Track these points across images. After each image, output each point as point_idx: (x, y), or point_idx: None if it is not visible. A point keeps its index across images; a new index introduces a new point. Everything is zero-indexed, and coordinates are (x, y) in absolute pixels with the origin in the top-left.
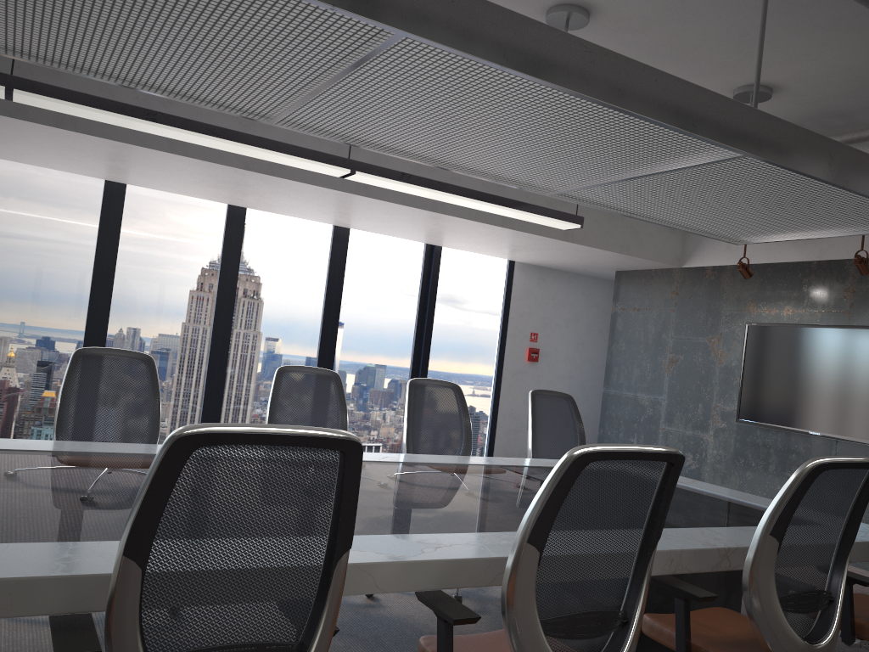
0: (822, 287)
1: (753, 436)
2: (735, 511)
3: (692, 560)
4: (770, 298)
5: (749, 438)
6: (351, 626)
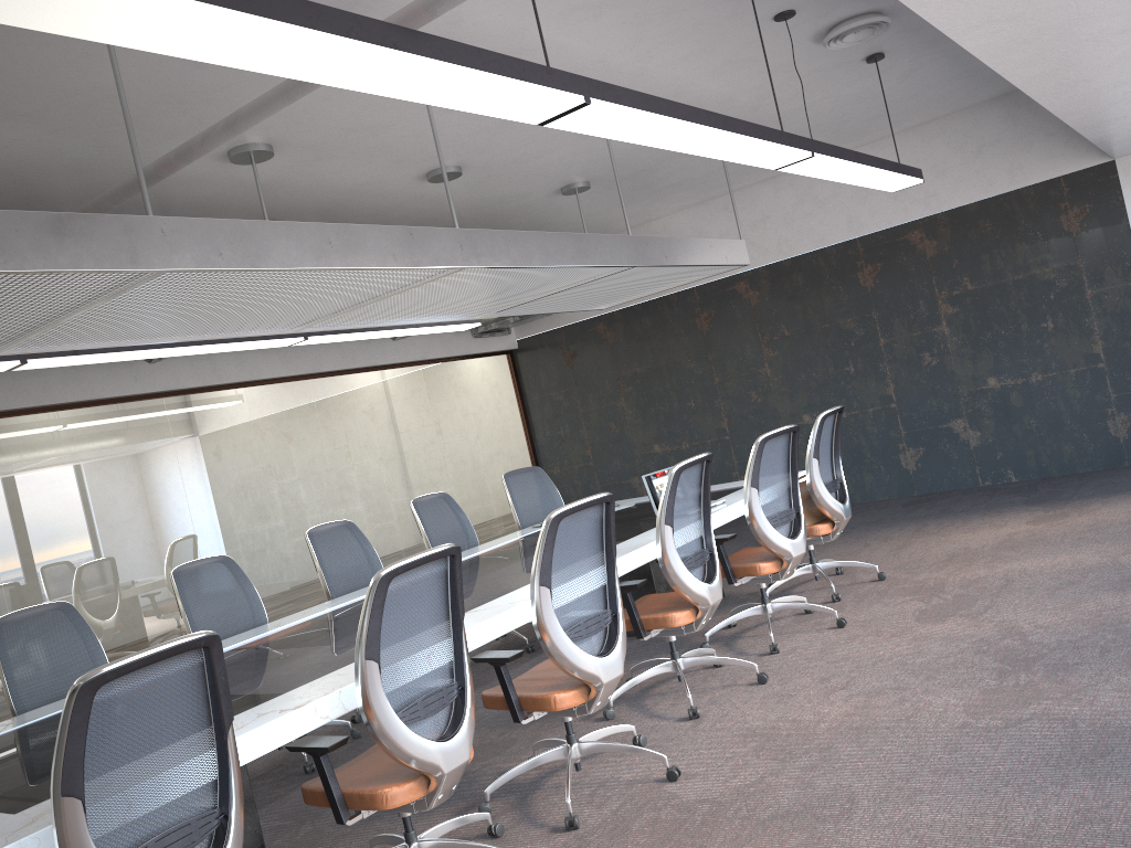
0: None
1: None
2: None
3: None
4: None
5: None
6: (462, 783)
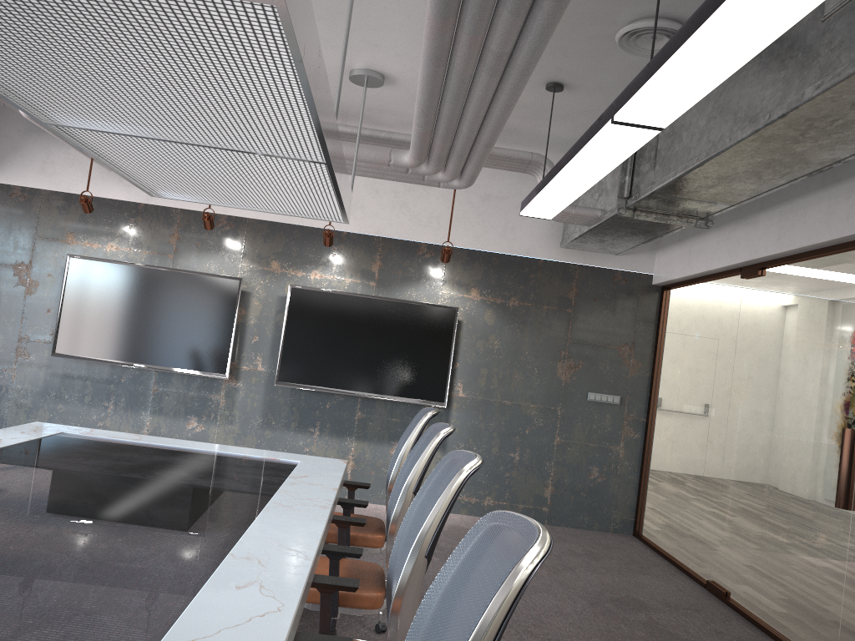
0: (149, 229)
1: (67, 369)
2: (241, 465)
3: (328, 524)
4: (93, 232)
5: (63, 371)
6: None
